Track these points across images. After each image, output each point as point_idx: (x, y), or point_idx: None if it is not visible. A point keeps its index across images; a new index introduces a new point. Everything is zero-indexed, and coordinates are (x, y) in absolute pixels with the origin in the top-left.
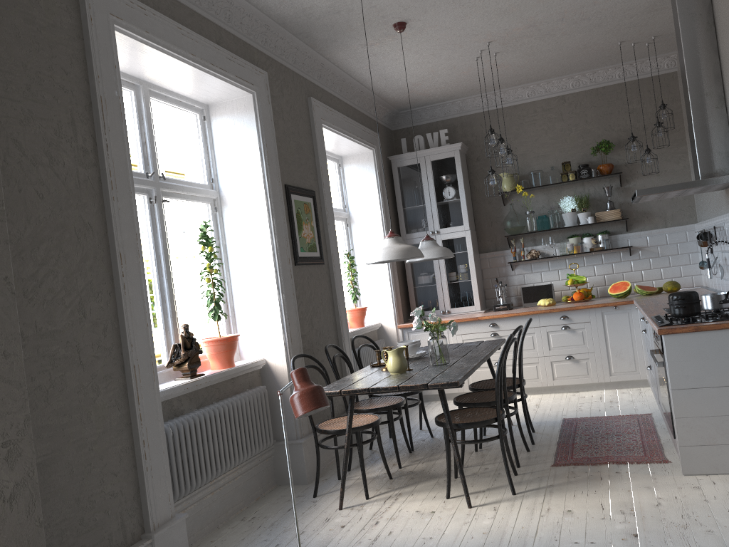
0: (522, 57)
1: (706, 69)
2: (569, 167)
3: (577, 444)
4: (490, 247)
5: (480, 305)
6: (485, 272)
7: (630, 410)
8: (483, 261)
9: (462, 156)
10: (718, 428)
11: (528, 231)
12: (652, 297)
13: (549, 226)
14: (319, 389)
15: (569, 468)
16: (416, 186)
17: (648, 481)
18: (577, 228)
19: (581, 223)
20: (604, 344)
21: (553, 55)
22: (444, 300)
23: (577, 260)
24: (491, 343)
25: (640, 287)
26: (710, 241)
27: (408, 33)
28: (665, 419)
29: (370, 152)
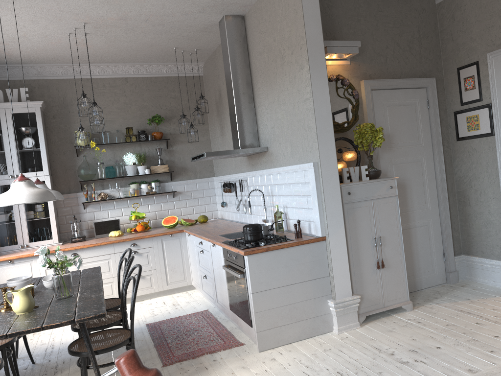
0: (105, 41)
1: (243, 77)
2: (132, 131)
3: (170, 343)
4: (64, 190)
5: (58, 239)
6: (60, 210)
7: (191, 309)
8: (58, 202)
9: (42, 112)
10: (279, 315)
11: (99, 178)
12: (195, 226)
13: (116, 175)
14: (160, 374)
15: (177, 365)
16: None
17: (240, 362)
18: (136, 177)
19: (140, 174)
20: (163, 262)
21: (128, 46)
22: (23, 236)
23: (136, 200)
24: (93, 271)
25: (185, 220)
26: (235, 189)
27: None
28: (229, 313)
29: None
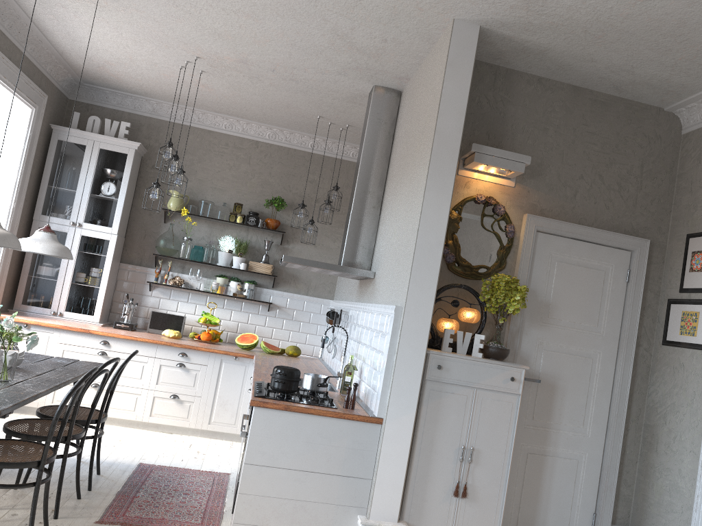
0: (228, 87)
1: (376, 171)
2: (241, 209)
3: (138, 497)
4: (135, 259)
5: (101, 318)
6: (120, 283)
7: (212, 466)
8: (122, 272)
9: (137, 157)
10: (275, 510)
11: (180, 256)
12: (272, 357)
13: (202, 259)
14: None
15: None
16: (73, 167)
17: None
18: (228, 270)
19: (233, 267)
20: (213, 391)
21: (258, 100)
22: (60, 301)
23: (218, 300)
24: (85, 366)
25: (266, 344)
26: (335, 321)
27: (110, 4)
28: None
29: (28, 110)
